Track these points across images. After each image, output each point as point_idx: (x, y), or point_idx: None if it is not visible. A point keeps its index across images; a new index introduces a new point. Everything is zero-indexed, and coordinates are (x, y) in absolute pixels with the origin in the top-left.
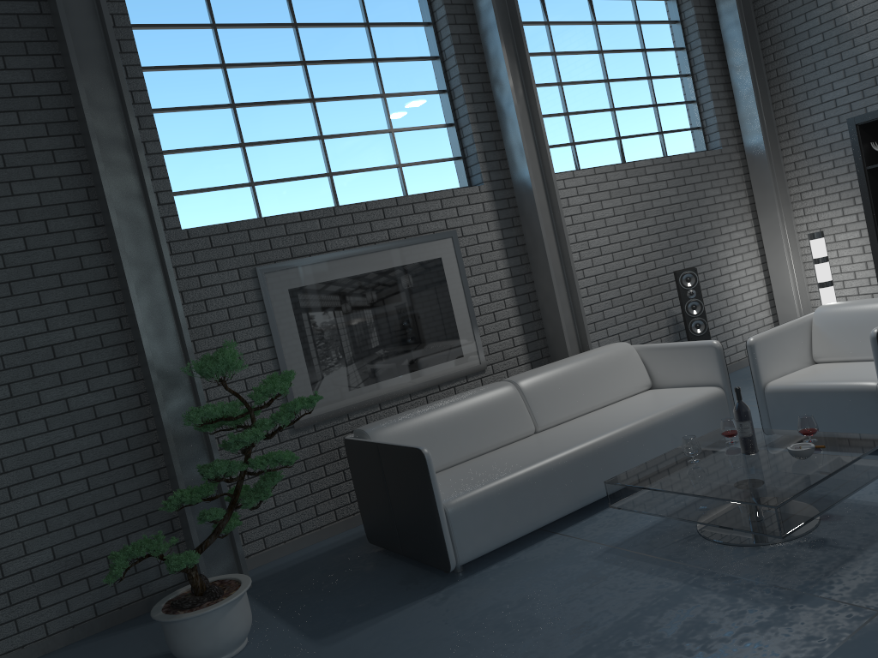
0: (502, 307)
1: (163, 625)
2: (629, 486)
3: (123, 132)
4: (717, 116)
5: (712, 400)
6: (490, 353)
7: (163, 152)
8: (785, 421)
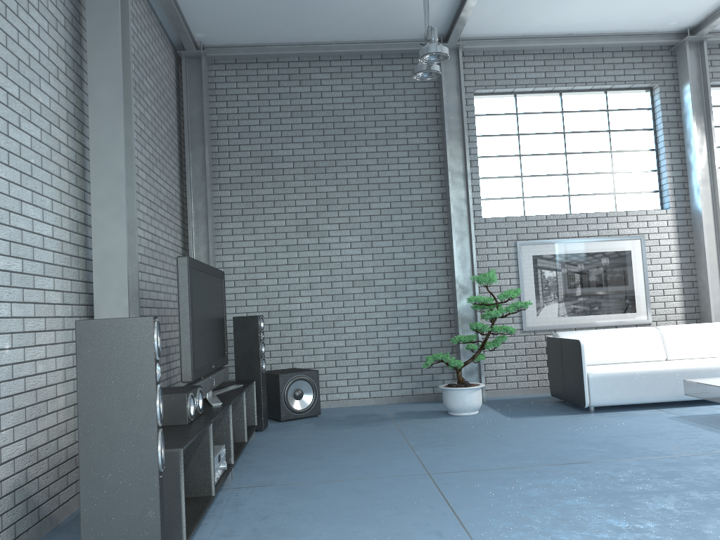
0: (670, 287)
1: (442, 392)
2: (694, 382)
3: (462, 168)
4: None
5: None
6: (656, 314)
7: (479, 178)
8: None
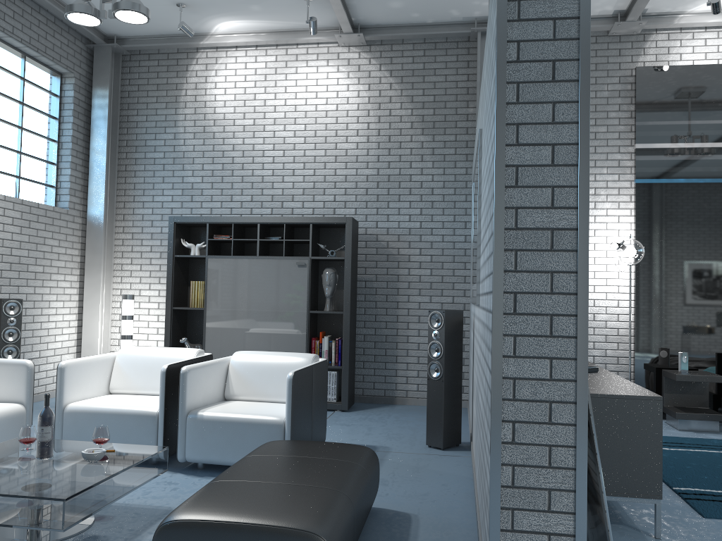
0: None
1: None
2: None
3: None
4: (71, 182)
5: (13, 415)
6: None
7: None
8: (77, 439)
